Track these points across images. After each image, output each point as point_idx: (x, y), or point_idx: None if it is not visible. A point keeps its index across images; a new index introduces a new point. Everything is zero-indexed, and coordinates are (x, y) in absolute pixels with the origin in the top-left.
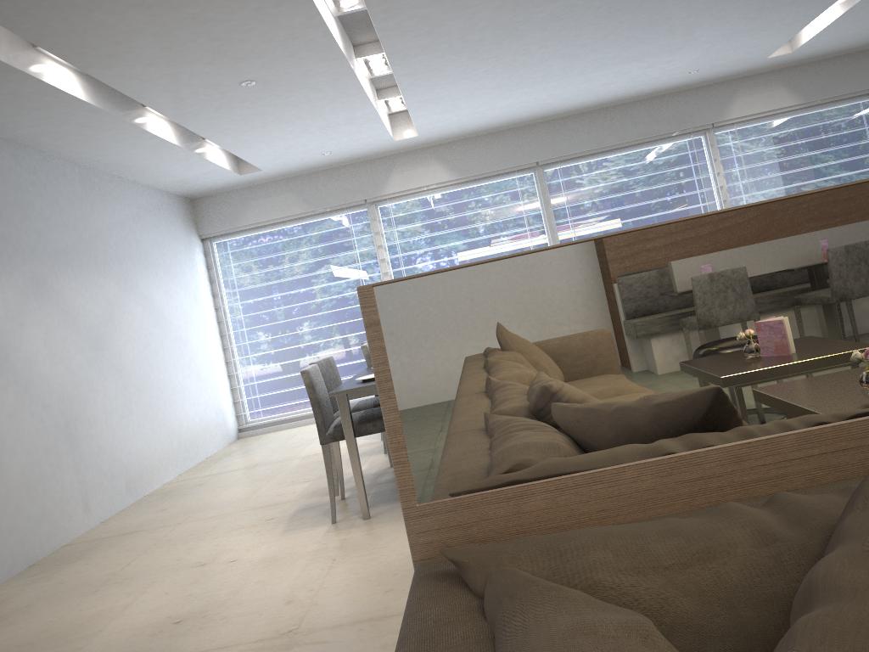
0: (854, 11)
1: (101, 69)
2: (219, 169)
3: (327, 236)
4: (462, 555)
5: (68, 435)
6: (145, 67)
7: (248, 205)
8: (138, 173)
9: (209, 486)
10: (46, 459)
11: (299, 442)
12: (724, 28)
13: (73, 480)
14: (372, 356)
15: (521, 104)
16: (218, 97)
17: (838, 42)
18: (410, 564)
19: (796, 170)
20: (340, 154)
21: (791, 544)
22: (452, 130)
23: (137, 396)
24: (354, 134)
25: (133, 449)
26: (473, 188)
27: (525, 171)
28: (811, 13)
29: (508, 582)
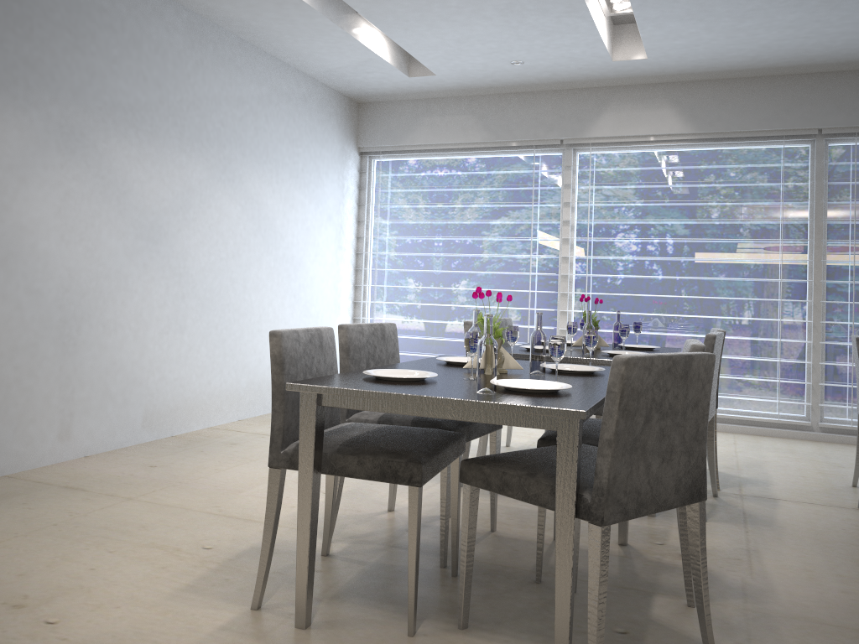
0: None
1: None
2: (377, 60)
3: (504, 178)
4: None
5: (61, 336)
6: None
7: (419, 121)
8: (275, 44)
9: (235, 451)
10: (10, 359)
11: None
12: None
13: (52, 394)
14: None
15: (815, 27)
16: None
17: None
18: None
19: None
20: (537, 68)
21: None
22: (699, 58)
23: (199, 313)
24: (551, 35)
25: (171, 375)
26: (713, 150)
27: (798, 139)
28: None
29: None
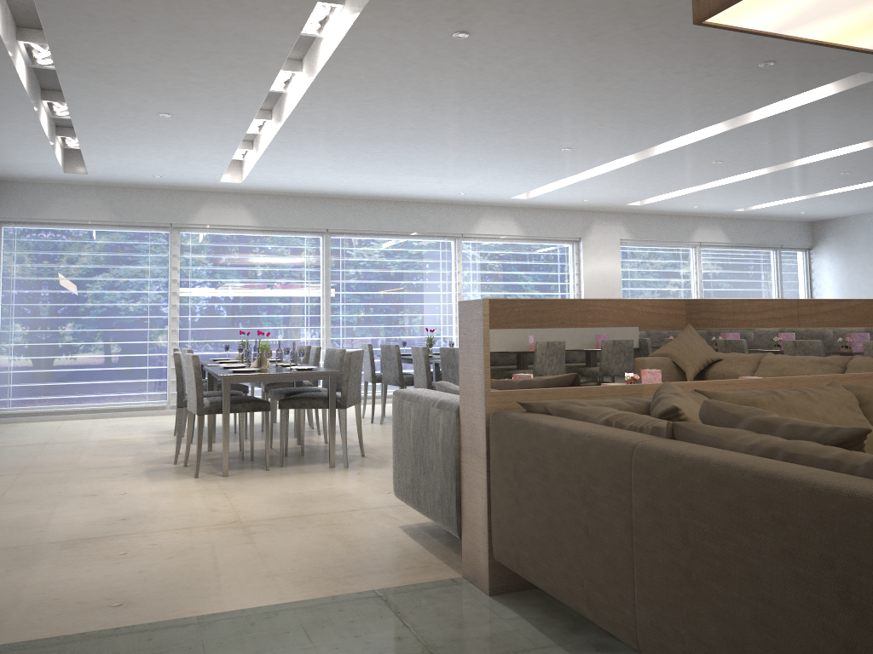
0: (574, 185)
1: (72, 75)
2: (54, 163)
3: (124, 247)
4: (529, 402)
5: None
6: (106, 84)
7: (53, 200)
8: None
9: (10, 454)
10: None
11: (76, 431)
12: (498, 173)
13: None
14: (484, 327)
15: (336, 182)
16: (130, 116)
17: (556, 200)
18: (294, 496)
19: (510, 282)
20: (167, 179)
21: (637, 404)
22: (270, 186)
23: None
24: (196, 169)
25: None
26: (268, 236)
27: (316, 233)
28: (551, 179)
29: (558, 405)
